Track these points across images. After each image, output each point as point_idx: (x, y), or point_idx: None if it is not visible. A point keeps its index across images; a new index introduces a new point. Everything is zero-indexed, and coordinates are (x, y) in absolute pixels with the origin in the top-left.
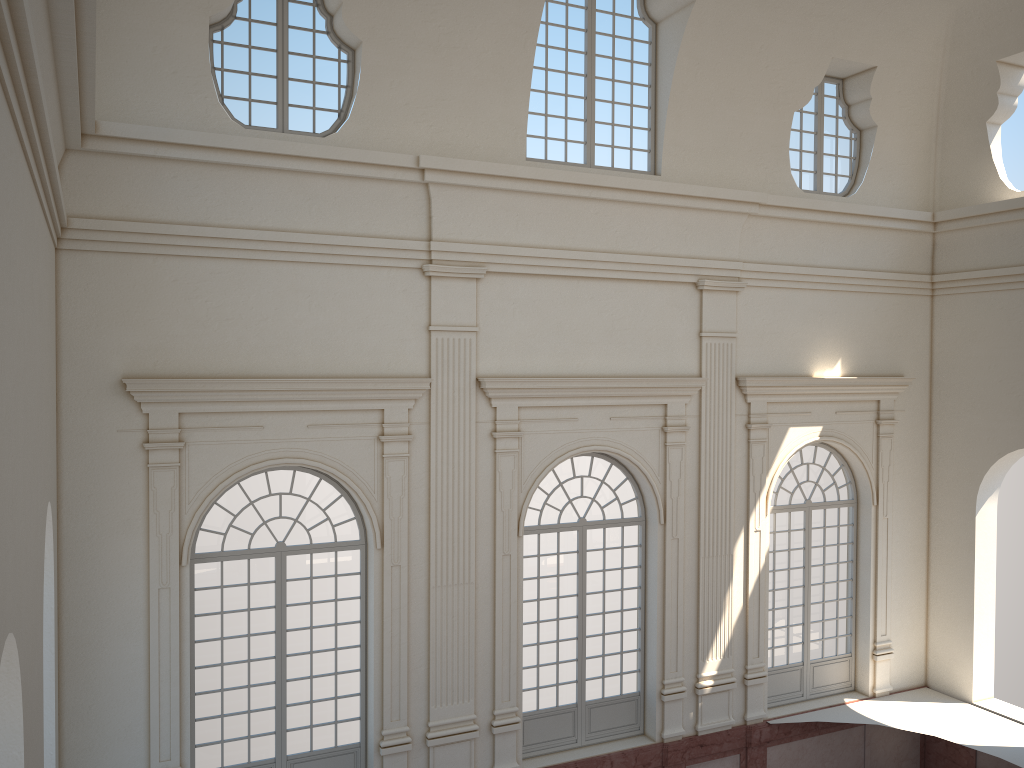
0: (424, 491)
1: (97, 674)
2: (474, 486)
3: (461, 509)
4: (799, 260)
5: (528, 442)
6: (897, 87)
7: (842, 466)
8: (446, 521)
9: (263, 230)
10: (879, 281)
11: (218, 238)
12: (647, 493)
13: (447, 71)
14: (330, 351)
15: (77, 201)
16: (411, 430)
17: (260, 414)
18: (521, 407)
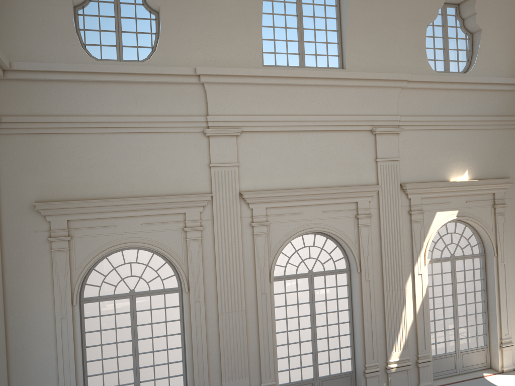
0: (212, 258)
1: (29, 366)
2: (241, 254)
3: (234, 268)
4: (436, 112)
5: (273, 228)
6: (492, 5)
7: (473, 233)
8: (226, 275)
9: (110, 116)
10: (489, 122)
11: (84, 122)
12: (349, 254)
13: (211, 19)
14: (152, 181)
15: (5, 107)
16: (202, 224)
17: (114, 219)
18: (268, 208)
